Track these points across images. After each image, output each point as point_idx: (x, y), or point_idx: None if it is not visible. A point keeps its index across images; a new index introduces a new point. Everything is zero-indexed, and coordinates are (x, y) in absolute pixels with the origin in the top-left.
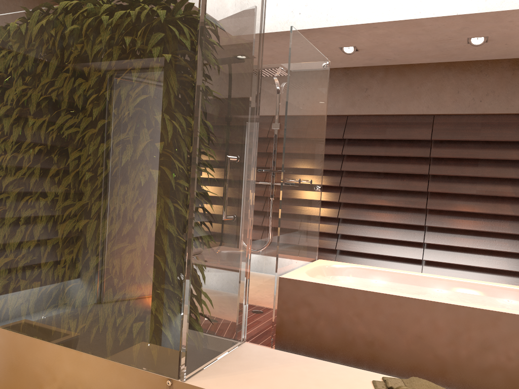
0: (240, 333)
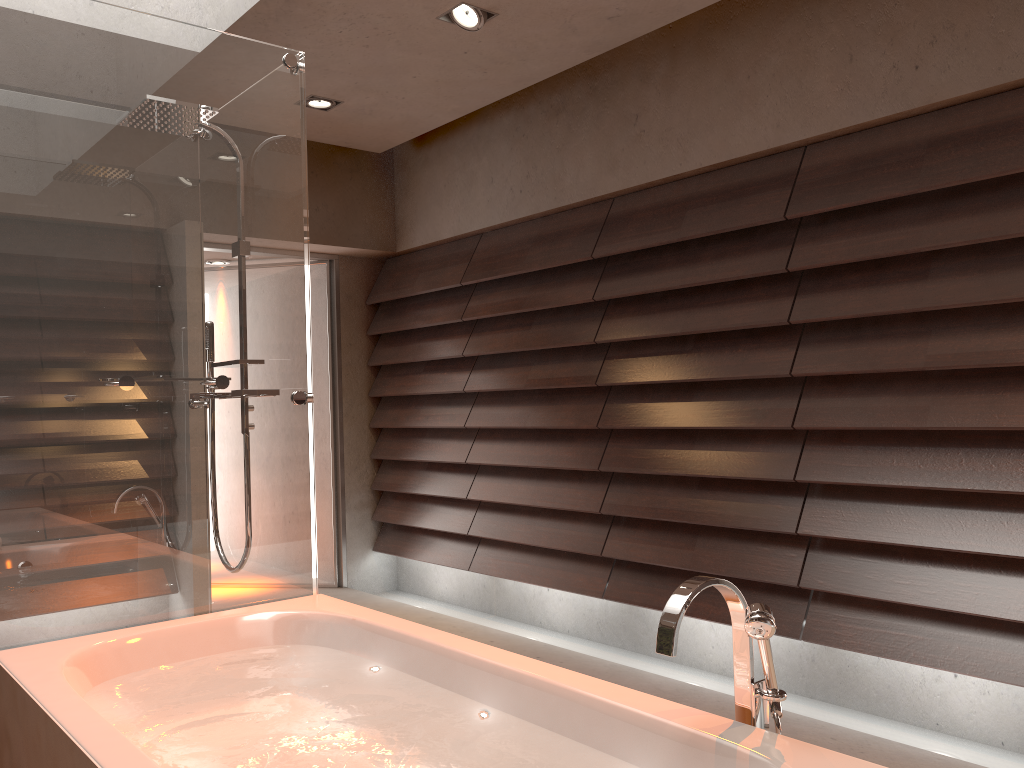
0: None
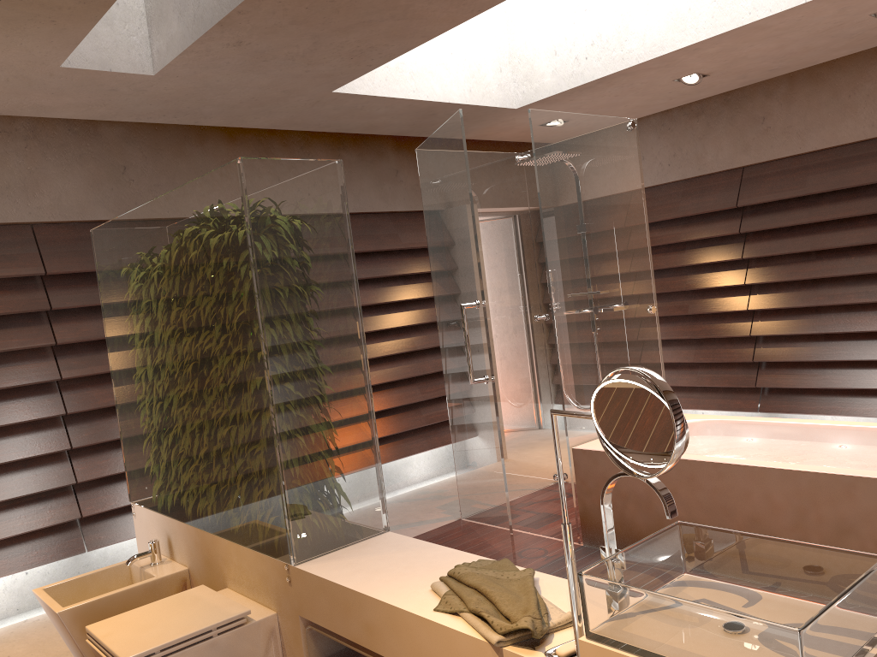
0: (377, 521)
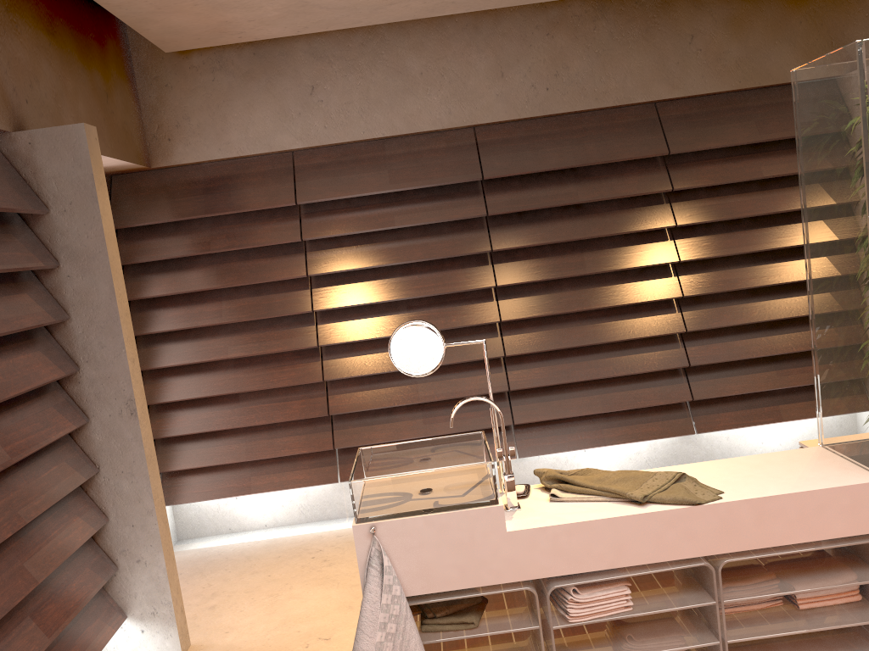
0: None
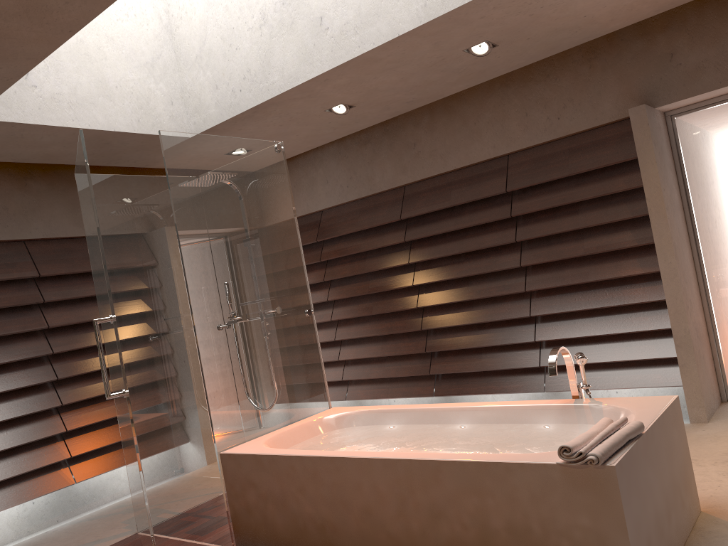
0: None
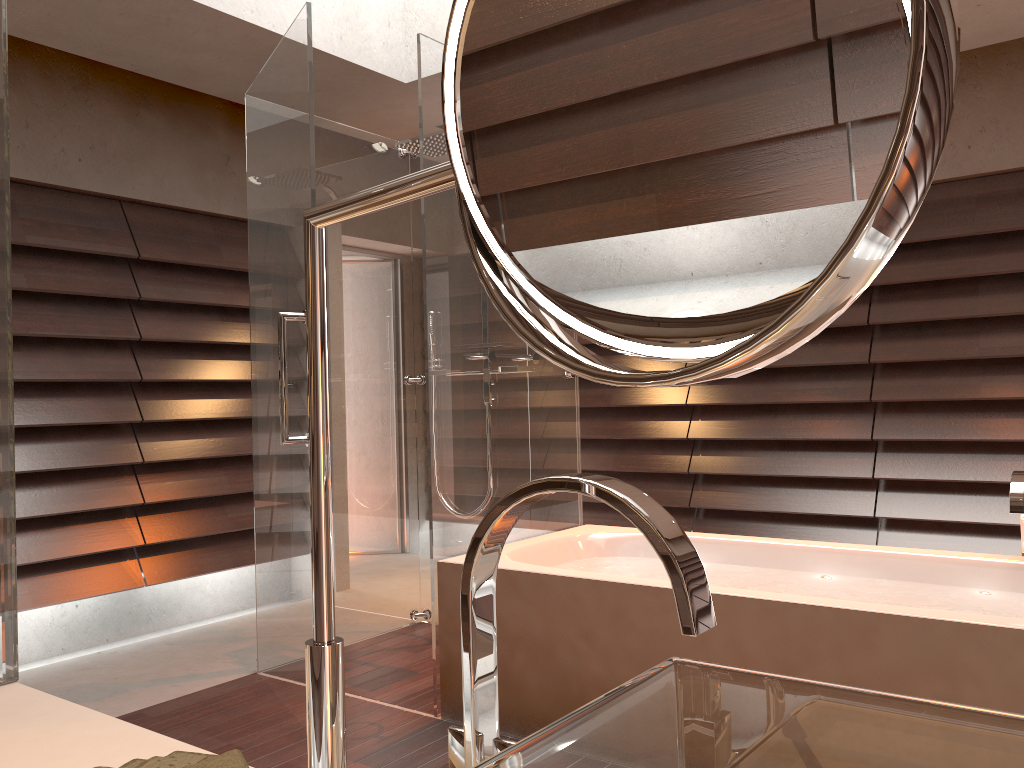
0: None
